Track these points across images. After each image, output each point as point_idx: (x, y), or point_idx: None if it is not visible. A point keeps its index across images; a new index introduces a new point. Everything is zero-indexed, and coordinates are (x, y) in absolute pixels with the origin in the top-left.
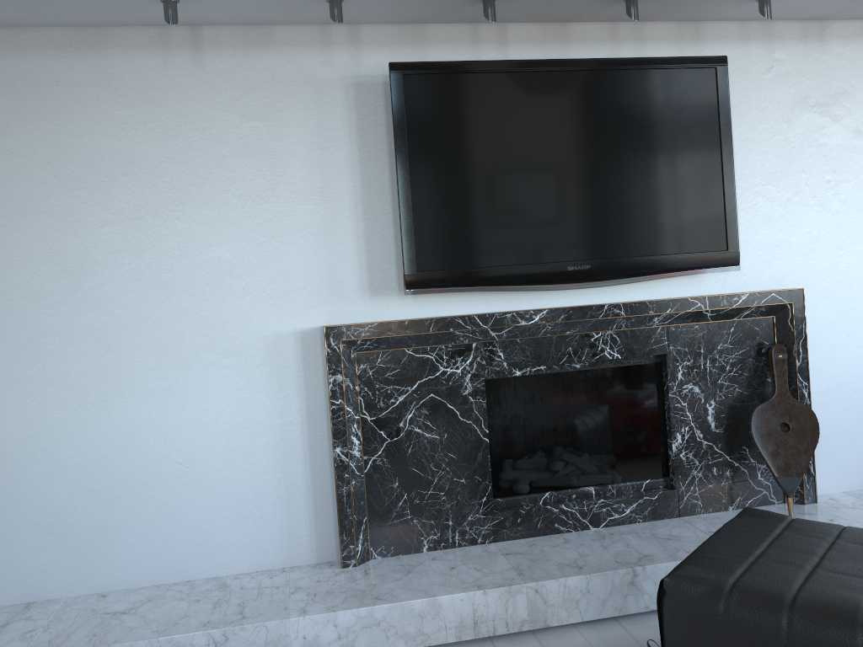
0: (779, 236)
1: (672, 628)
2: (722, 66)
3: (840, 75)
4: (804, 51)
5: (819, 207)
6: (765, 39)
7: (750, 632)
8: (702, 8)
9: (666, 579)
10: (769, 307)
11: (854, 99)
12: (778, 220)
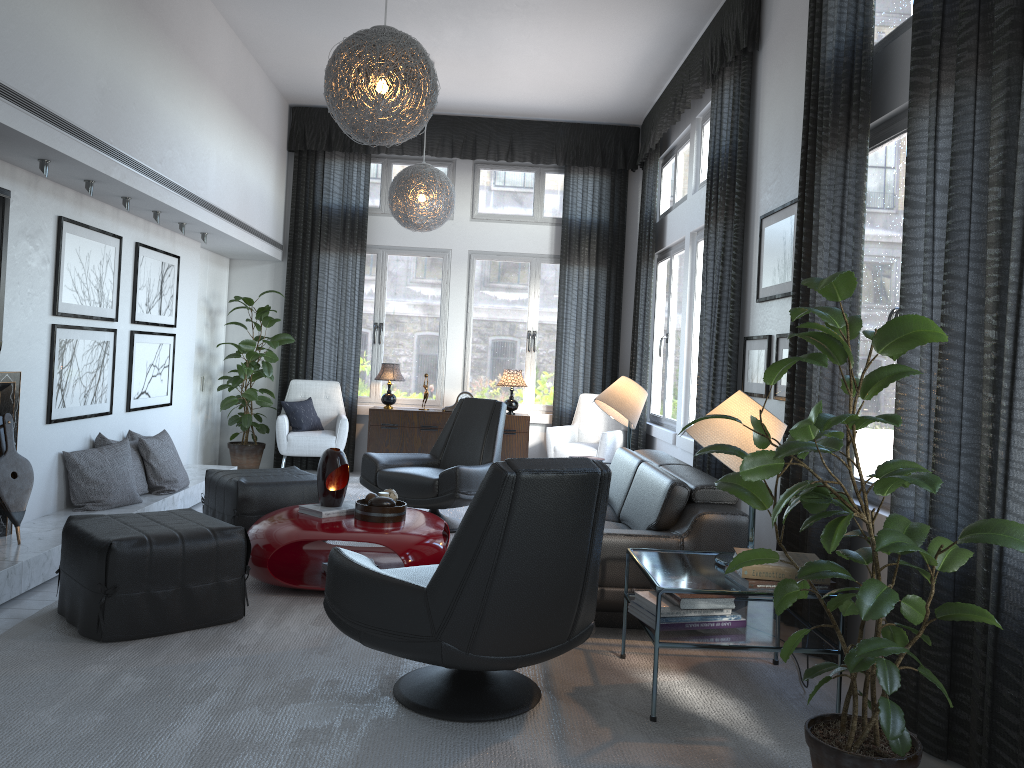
0: (4, 330)
1: (117, 569)
2: (8, 197)
3: (41, 217)
4: (28, 195)
5: (23, 312)
6: (12, 178)
7: (164, 554)
8: (2, 150)
9: (113, 542)
10: (3, 384)
11: (45, 237)
12: (4, 317)
